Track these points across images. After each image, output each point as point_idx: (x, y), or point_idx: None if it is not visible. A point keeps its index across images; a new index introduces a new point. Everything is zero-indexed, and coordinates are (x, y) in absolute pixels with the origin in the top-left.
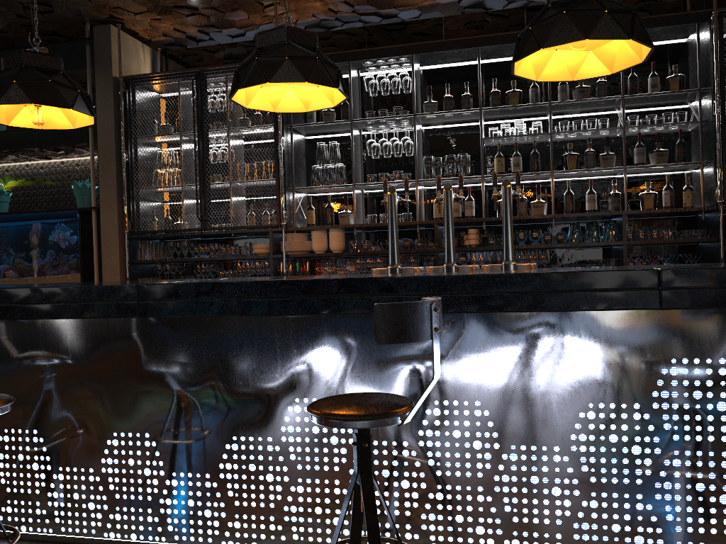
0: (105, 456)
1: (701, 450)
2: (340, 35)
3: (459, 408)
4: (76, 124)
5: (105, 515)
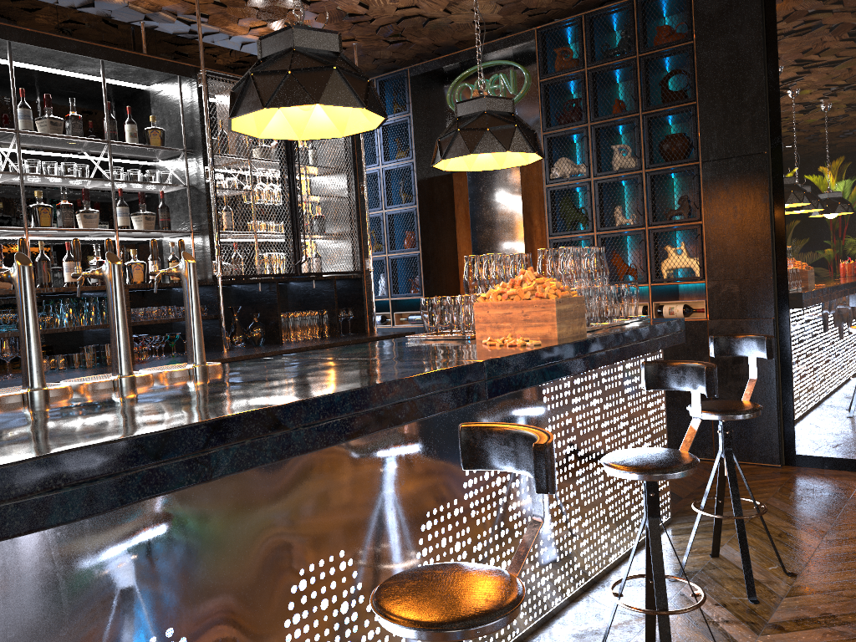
0: None
1: (491, 526)
2: None
3: (325, 568)
4: None
5: None
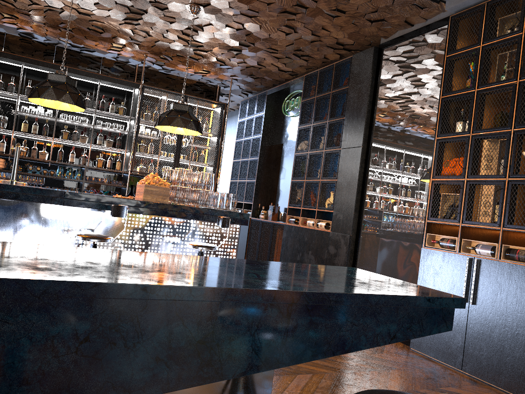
0: None
1: None
2: None
3: None
4: None
5: None
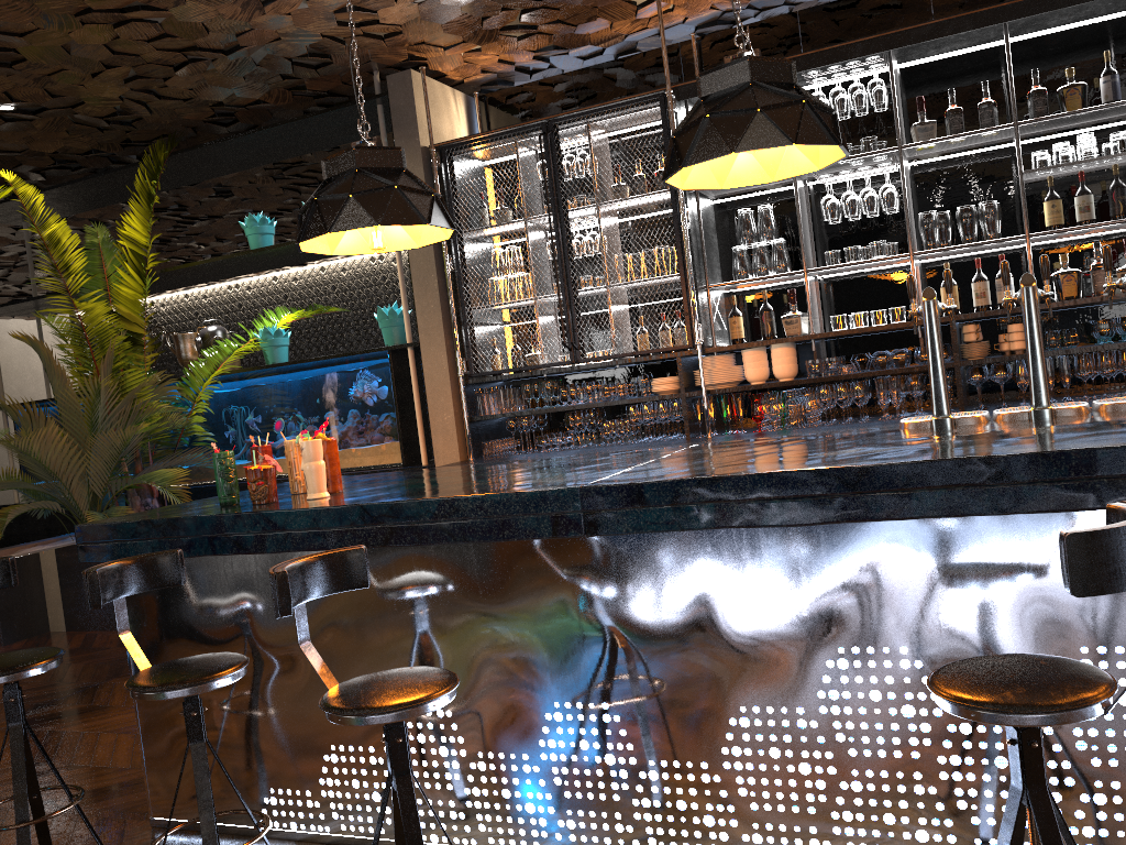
0: (544, 736)
1: None
2: (756, 31)
3: (1125, 658)
4: (421, 240)
5: (551, 821)
